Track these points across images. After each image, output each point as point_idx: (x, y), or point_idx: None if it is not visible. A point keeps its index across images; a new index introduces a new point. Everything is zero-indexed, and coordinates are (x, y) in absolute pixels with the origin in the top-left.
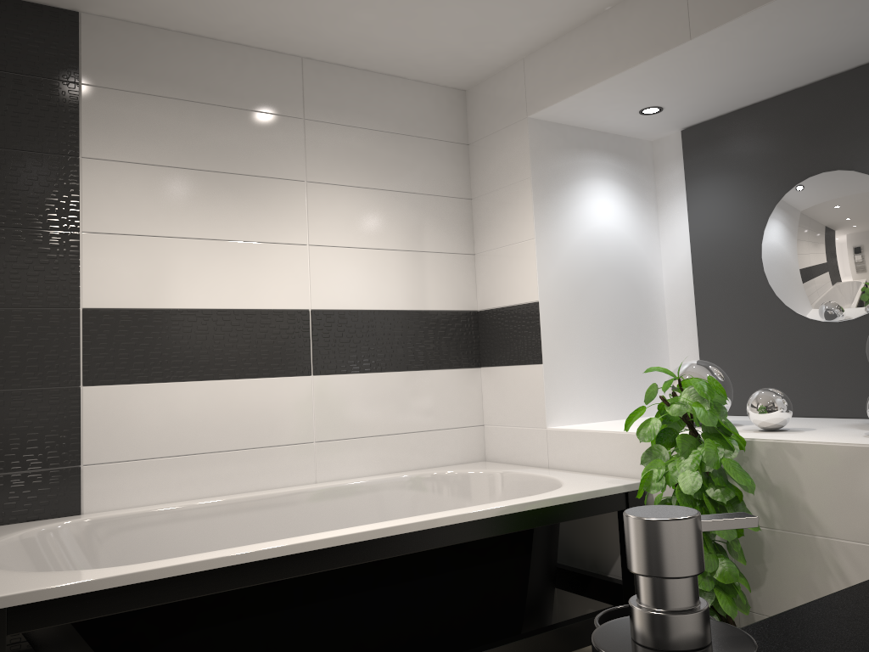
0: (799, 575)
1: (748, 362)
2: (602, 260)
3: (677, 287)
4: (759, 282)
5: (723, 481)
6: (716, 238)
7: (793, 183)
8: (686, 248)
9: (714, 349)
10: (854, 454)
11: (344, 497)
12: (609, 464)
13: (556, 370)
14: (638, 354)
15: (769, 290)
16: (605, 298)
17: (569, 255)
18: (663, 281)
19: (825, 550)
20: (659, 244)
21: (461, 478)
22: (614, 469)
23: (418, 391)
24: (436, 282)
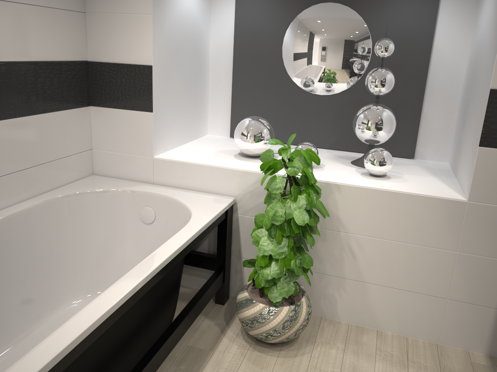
0: (327, 250)
1: (263, 110)
2: (184, 33)
3: (220, 54)
4: (278, 63)
5: (314, 213)
6: (253, 28)
7: (310, 4)
8: (229, 29)
9: (242, 99)
10: (372, 193)
11: (3, 229)
12: (206, 185)
13: (159, 116)
14: (196, 99)
15: (283, 69)
16: (184, 61)
17: (169, 28)
18: (210, 48)
19: (344, 239)
20: (210, 22)
21: (89, 195)
22: (209, 188)
23: (48, 130)
24: (58, 36)
